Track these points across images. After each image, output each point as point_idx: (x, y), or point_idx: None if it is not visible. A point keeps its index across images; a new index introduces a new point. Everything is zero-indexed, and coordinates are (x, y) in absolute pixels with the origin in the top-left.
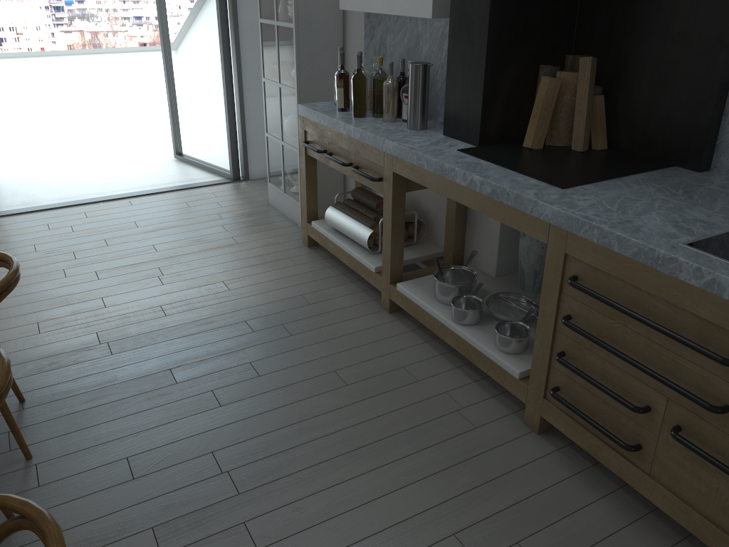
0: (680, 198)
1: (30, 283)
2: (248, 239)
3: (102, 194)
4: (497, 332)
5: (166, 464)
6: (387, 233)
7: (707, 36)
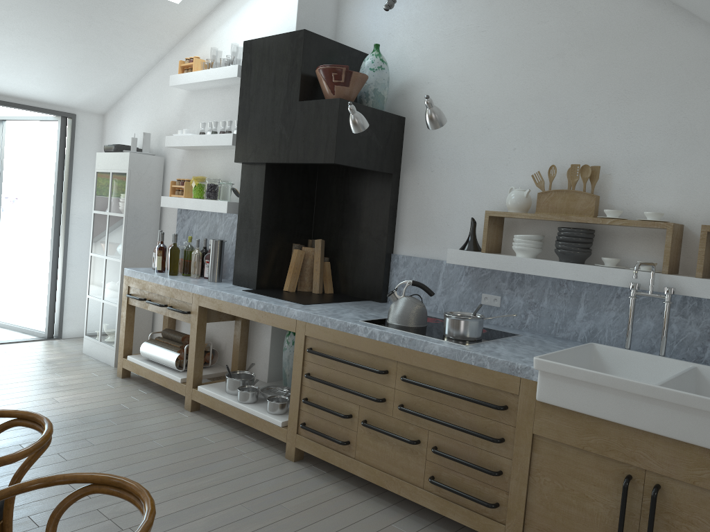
0: (366, 309)
1: None
2: (69, 374)
3: None
4: (268, 400)
5: None
6: (192, 349)
7: (377, 229)
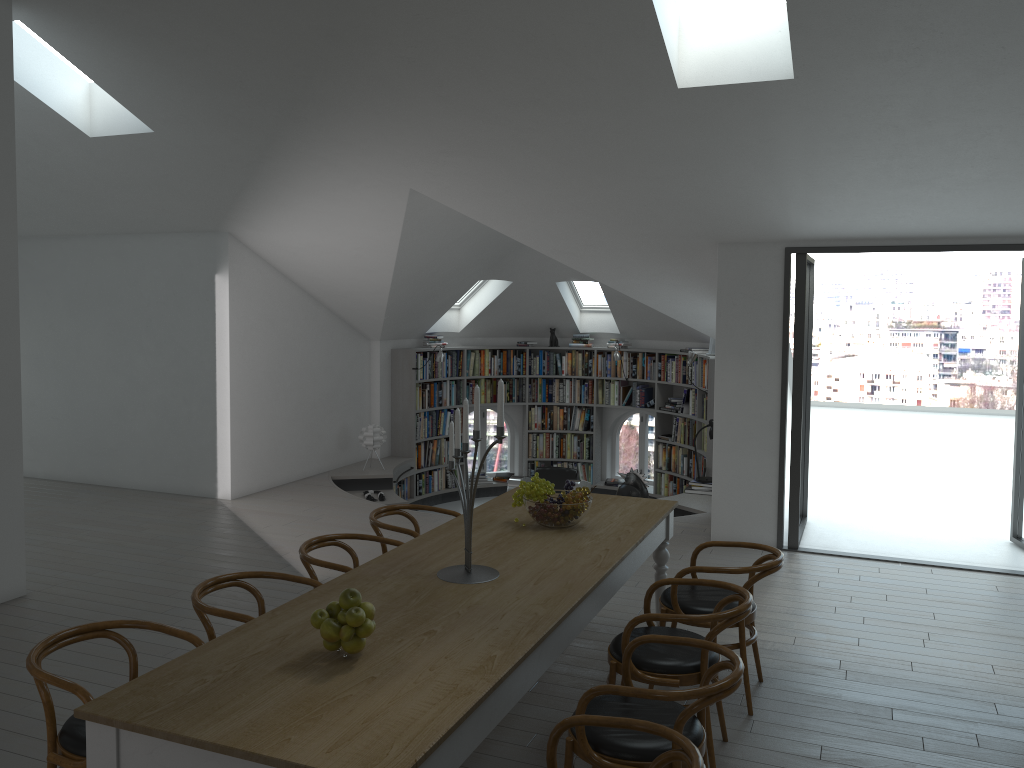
0: None
1: (802, 607)
2: None
3: (905, 556)
4: None
5: (850, 763)
6: None
7: None
